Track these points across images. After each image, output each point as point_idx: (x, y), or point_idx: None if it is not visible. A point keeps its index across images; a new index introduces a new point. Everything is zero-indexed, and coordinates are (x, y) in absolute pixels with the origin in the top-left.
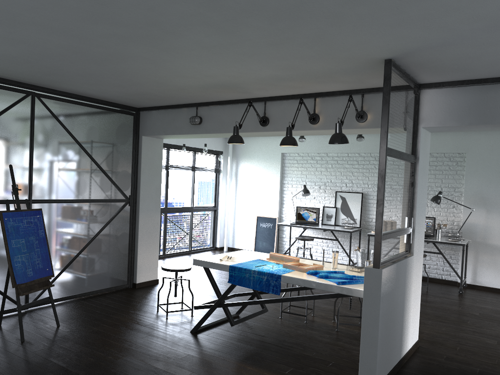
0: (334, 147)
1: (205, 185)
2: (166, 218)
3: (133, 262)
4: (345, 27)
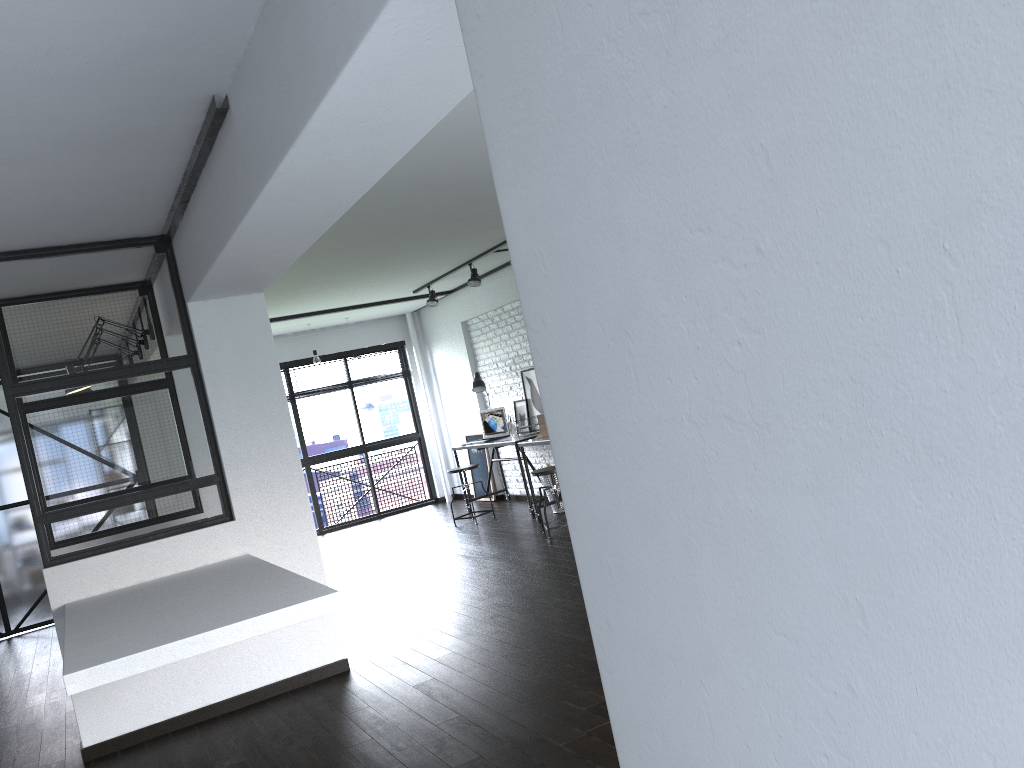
0: (501, 295)
1: None
2: (310, 474)
3: None
4: None
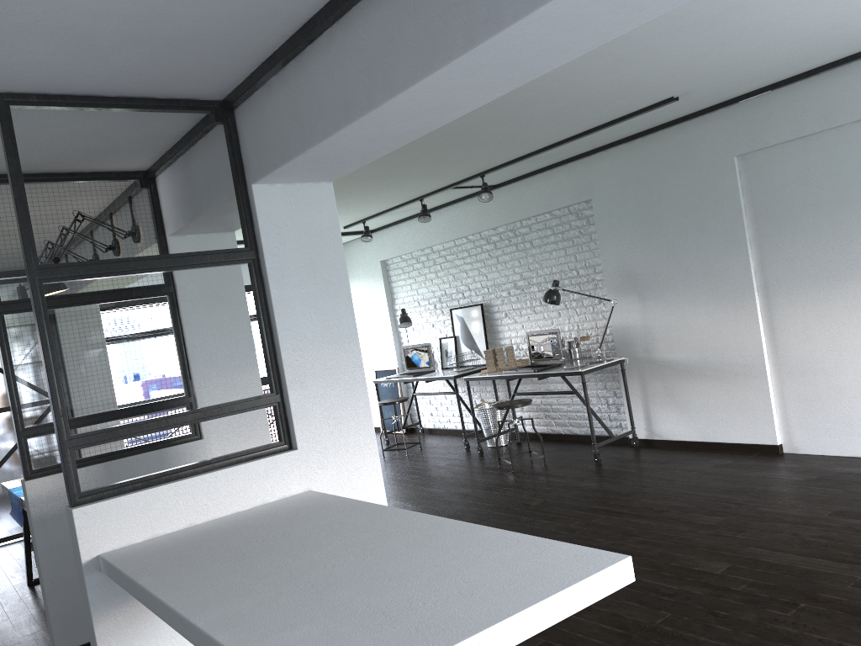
0: (433, 236)
1: None
2: None
3: None
4: None
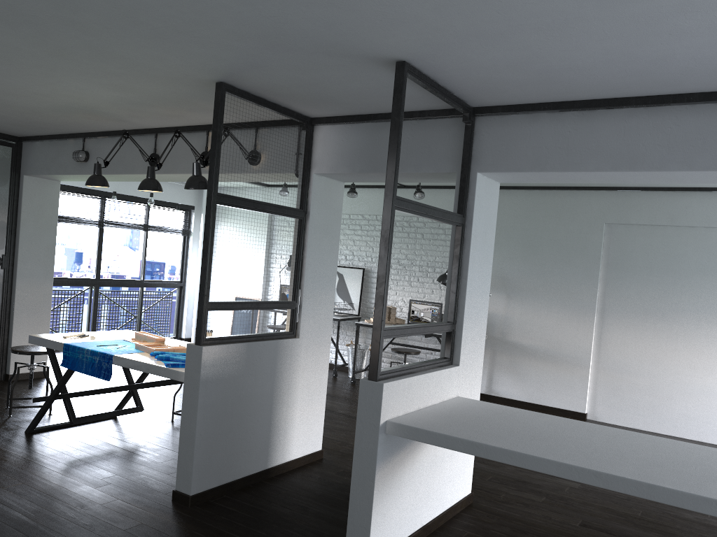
0: None
1: None
2: (97, 293)
3: (6, 345)
4: (105, 38)
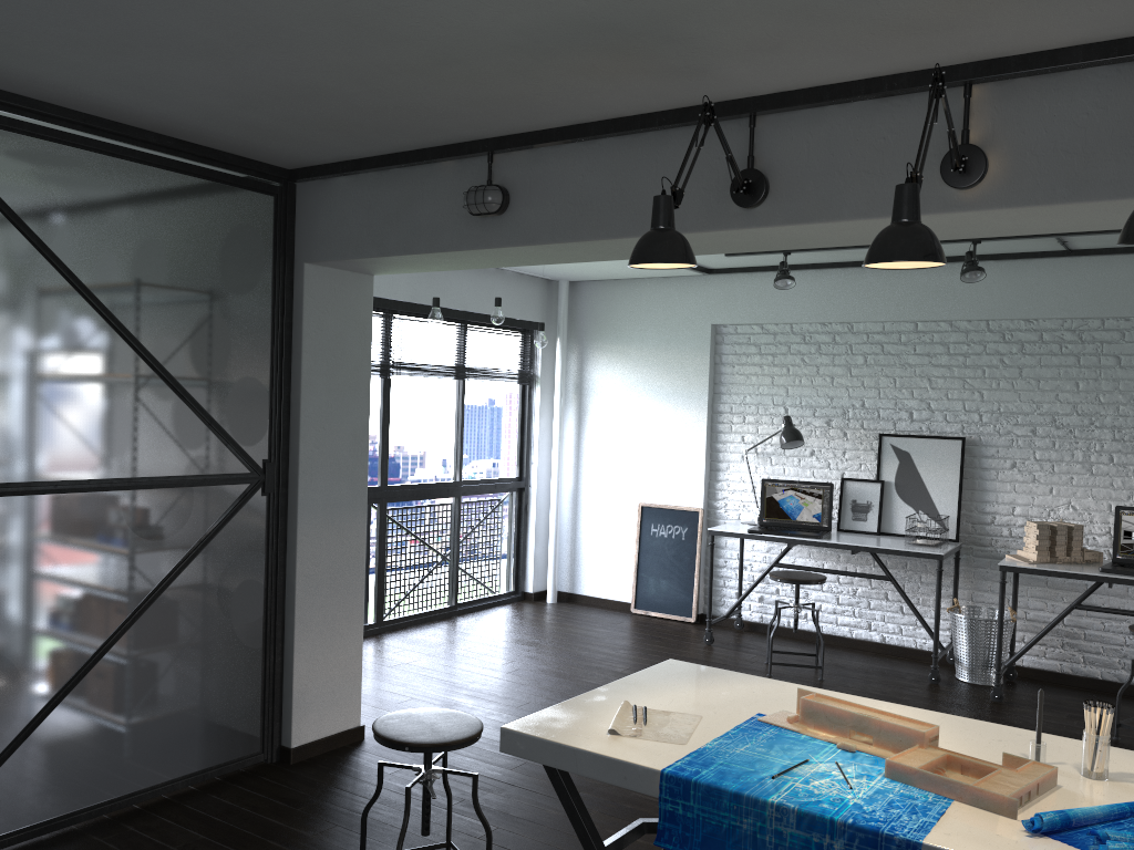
0: (873, 306)
1: (473, 414)
2: (384, 517)
3: (279, 679)
4: None
